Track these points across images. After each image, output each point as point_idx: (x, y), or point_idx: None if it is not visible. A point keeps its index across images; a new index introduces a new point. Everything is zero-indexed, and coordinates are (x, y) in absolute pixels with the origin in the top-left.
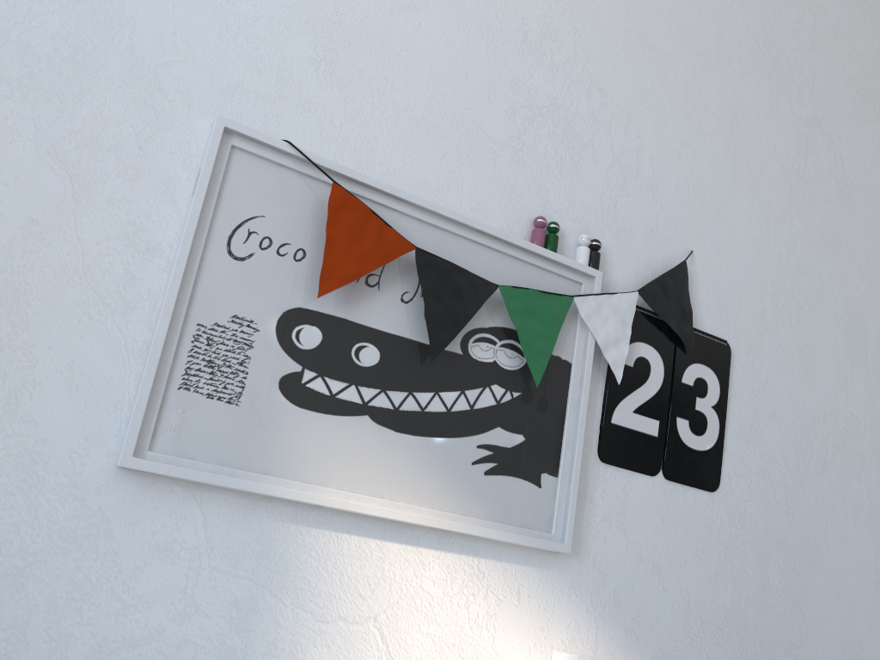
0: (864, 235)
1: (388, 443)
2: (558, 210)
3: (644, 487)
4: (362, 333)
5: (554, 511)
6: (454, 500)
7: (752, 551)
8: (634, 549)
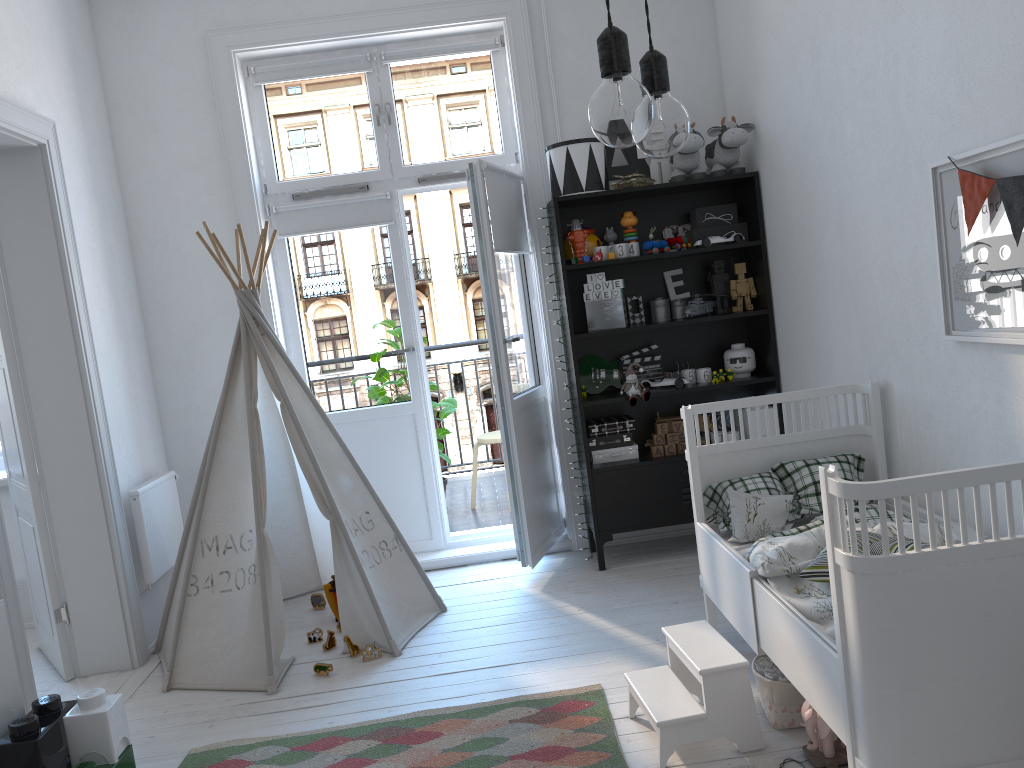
0: None
1: (1018, 301)
2: None
3: None
4: (995, 243)
5: None
6: None
7: None
8: None
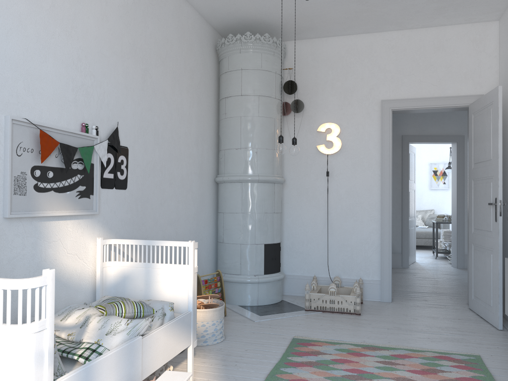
0: (158, 104)
1: (59, 196)
2: (86, 118)
3: (111, 192)
4: (49, 169)
5: (94, 204)
6: (74, 207)
7: (134, 202)
8: (110, 209)
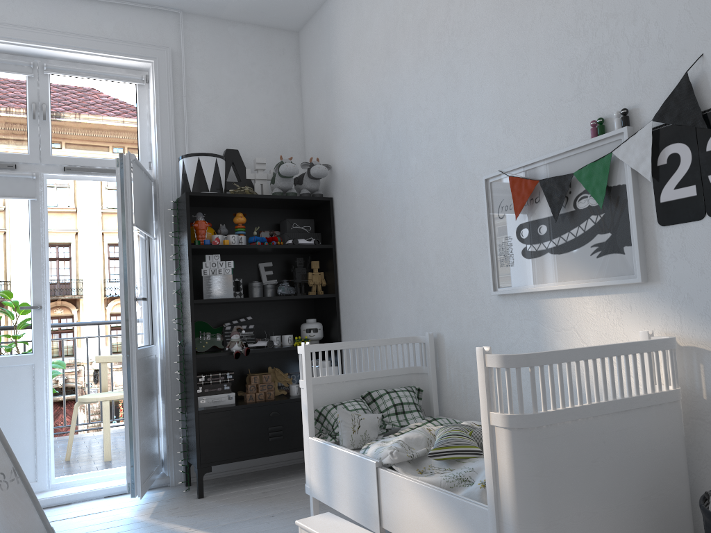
0: None
1: (554, 260)
2: (605, 106)
3: (695, 229)
4: (536, 223)
5: (630, 264)
6: (583, 274)
7: None
8: (696, 267)
